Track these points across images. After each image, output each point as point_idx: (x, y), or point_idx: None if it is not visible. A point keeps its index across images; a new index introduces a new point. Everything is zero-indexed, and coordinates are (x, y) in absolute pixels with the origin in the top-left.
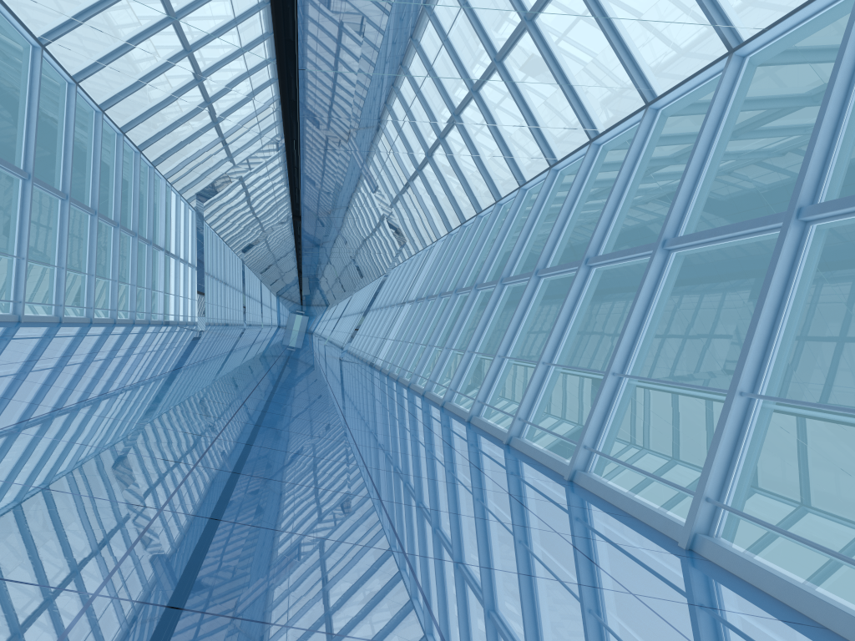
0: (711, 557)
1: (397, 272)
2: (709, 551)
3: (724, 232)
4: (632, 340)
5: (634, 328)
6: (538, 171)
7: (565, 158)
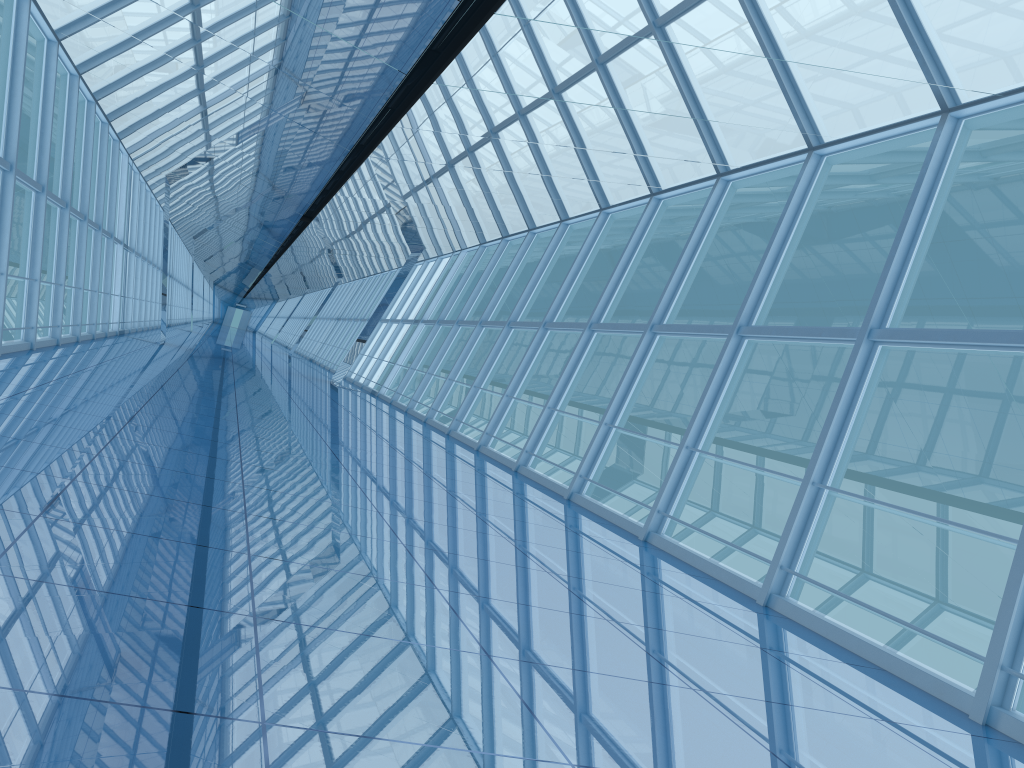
0: (1021, 738)
1: (411, 285)
2: (1015, 730)
3: (969, 339)
4: (833, 445)
5: (835, 431)
6: (634, 197)
7: (676, 188)
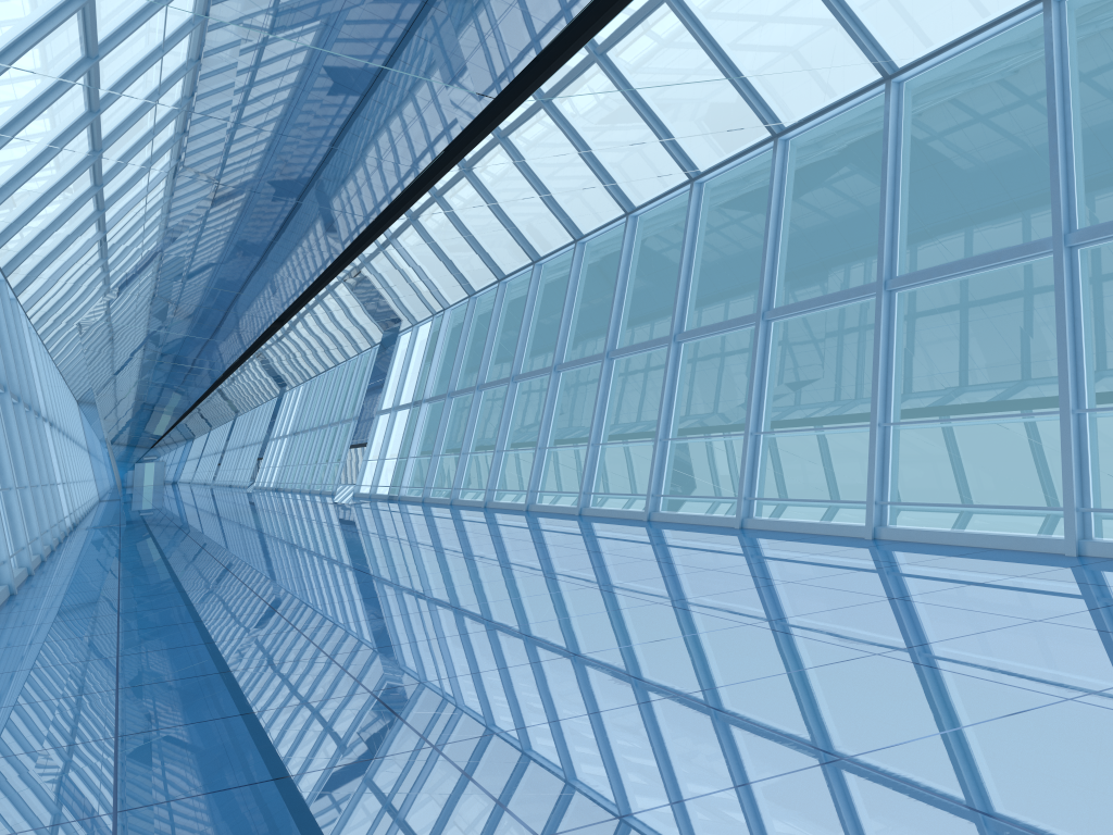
0: None
1: (399, 365)
2: None
3: None
4: (1074, 365)
5: (1070, 350)
6: (671, 189)
7: (722, 164)
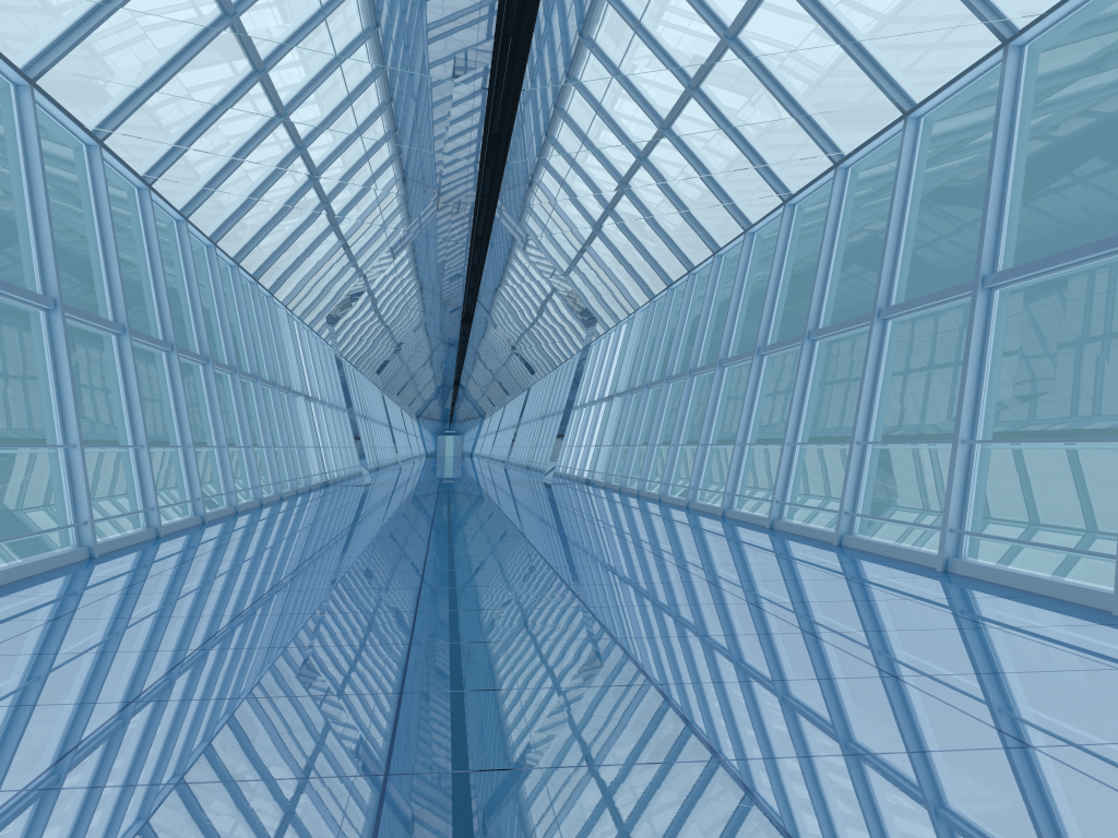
0: None
1: (594, 361)
2: None
3: (1061, 260)
4: (974, 400)
5: (972, 385)
6: (769, 210)
7: (803, 189)
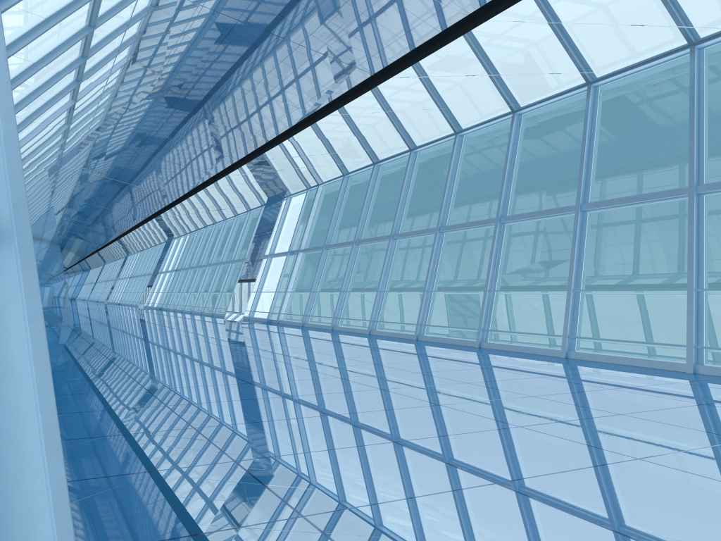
0: None
1: (282, 223)
2: None
3: None
4: None
5: None
6: (568, 90)
7: (625, 70)
